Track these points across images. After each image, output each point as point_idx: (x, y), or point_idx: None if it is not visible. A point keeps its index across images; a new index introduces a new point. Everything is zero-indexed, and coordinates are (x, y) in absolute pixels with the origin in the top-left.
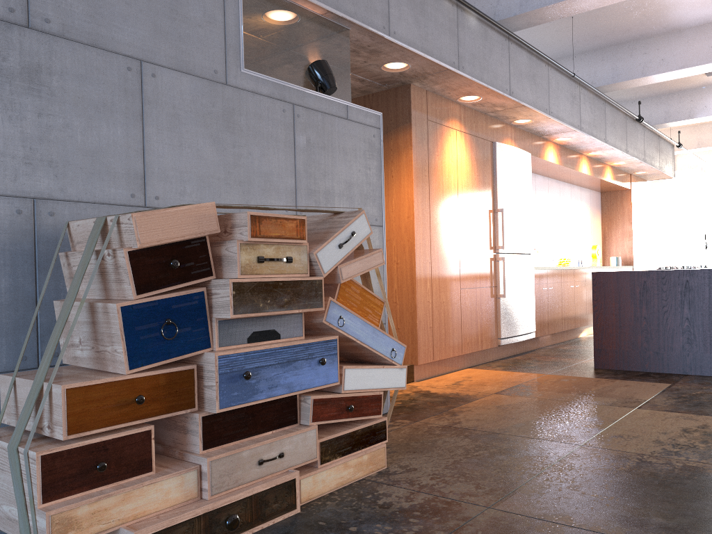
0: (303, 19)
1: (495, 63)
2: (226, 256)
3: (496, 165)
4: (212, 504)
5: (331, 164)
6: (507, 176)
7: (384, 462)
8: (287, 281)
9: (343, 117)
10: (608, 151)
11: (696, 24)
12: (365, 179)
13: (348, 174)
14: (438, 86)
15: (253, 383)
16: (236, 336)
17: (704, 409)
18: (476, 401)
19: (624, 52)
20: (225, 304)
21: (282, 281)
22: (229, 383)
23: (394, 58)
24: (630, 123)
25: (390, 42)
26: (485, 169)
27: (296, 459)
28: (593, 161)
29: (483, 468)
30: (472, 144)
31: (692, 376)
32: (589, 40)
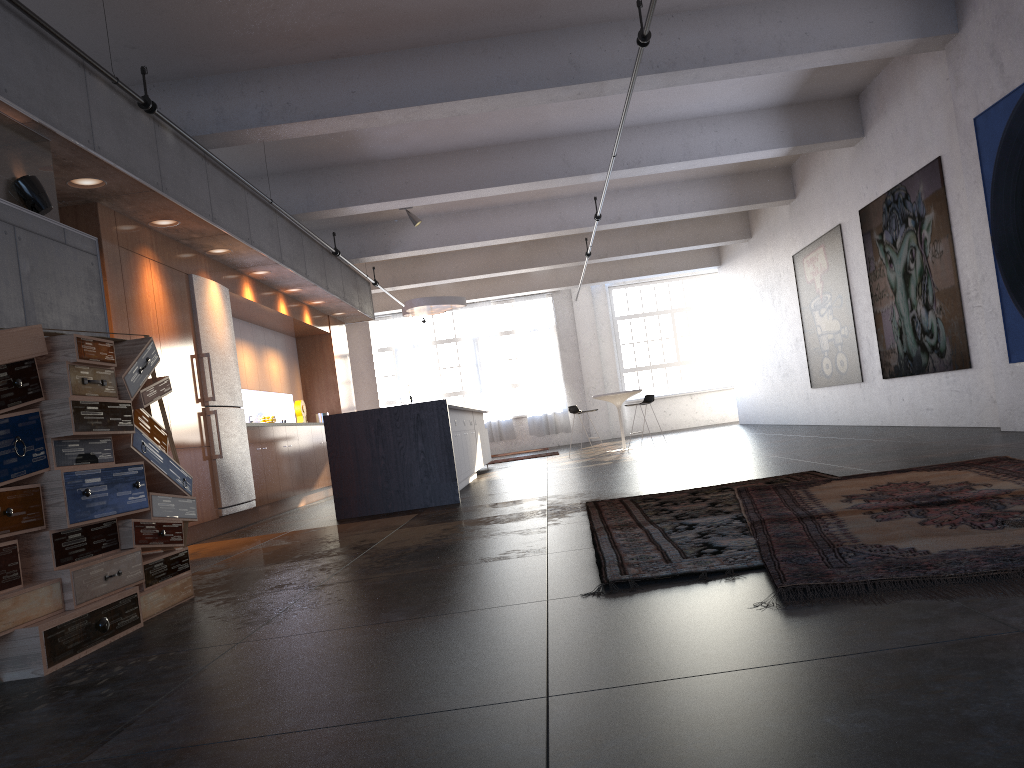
0: (4, 127)
1: (196, 185)
2: (51, 378)
3: (195, 301)
4: (85, 608)
5: (56, 294)
6: (209, 314)
7: (192, 590)
8: (108, 403)
9: (62, 241)
10: (308, 288)
11: (389, 158)
12: (89, 312)
13: (73, 307)
14: (131, 207)
15: (90, 501)
16: (68, 457)
17: (454, 518)
18: (234, 556)
19: (317, 179)
20: (65, 422)
21: (104, 403)
22: (74, 499)
23: (90, 174)
24: (327, 256)
25: (94, 157)
26: (184, 306)
27: (130, 578)
28: (290, 300)
29: (292, 576)
30: (168, 277)
31: (433, 507)
32: (280, 162)
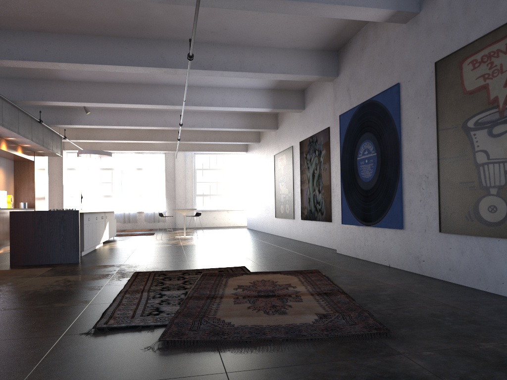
0: None
1: None
2: None
3: None
4: None
5: None
6: None
7: None
8: None
9: None
10: (20, 138)
11: (72, 80)
12: None
13: None
14: None
15: None
16: None
17: (67, 273)
18: None
19: (31, 84)
20: None
21: None
22: None
23: None
24: (34, 123)
25: None
26: None
27: None
28: (10, 143)
29: None
30: None
31: (64, 263)
32: (9, 73)
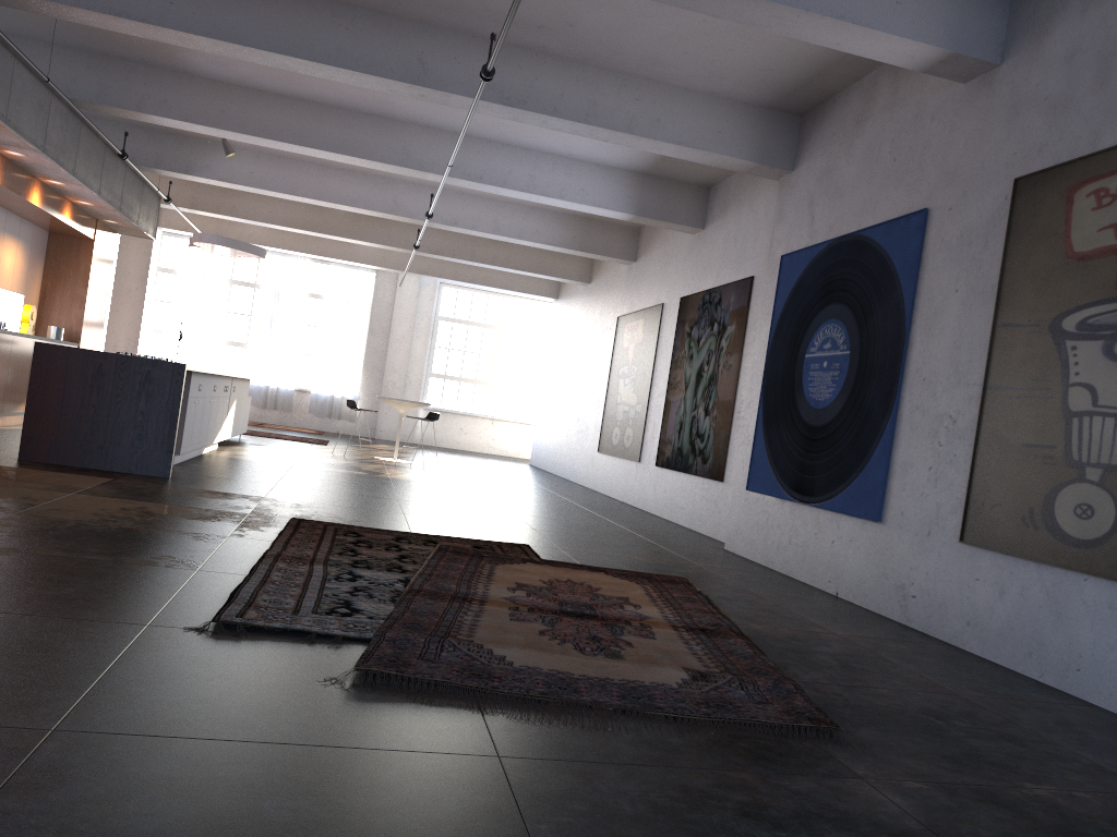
0: None
1: None
2: None
3: None
4: None
5: None
6: None
7: None
8: None
9: None
10: (74, 186)
11: (210, 77)
12: None
13: None
14: None
15: None
16: None
17: (145, 497)
18: None
19: (119, 70)
20: None
21: None
22: None
23: None
24: (110, 157)
25: None
26: None
27: None
28: (50, 191)
29: None
30: None
31: (137, 475)
32: (76, 37)
